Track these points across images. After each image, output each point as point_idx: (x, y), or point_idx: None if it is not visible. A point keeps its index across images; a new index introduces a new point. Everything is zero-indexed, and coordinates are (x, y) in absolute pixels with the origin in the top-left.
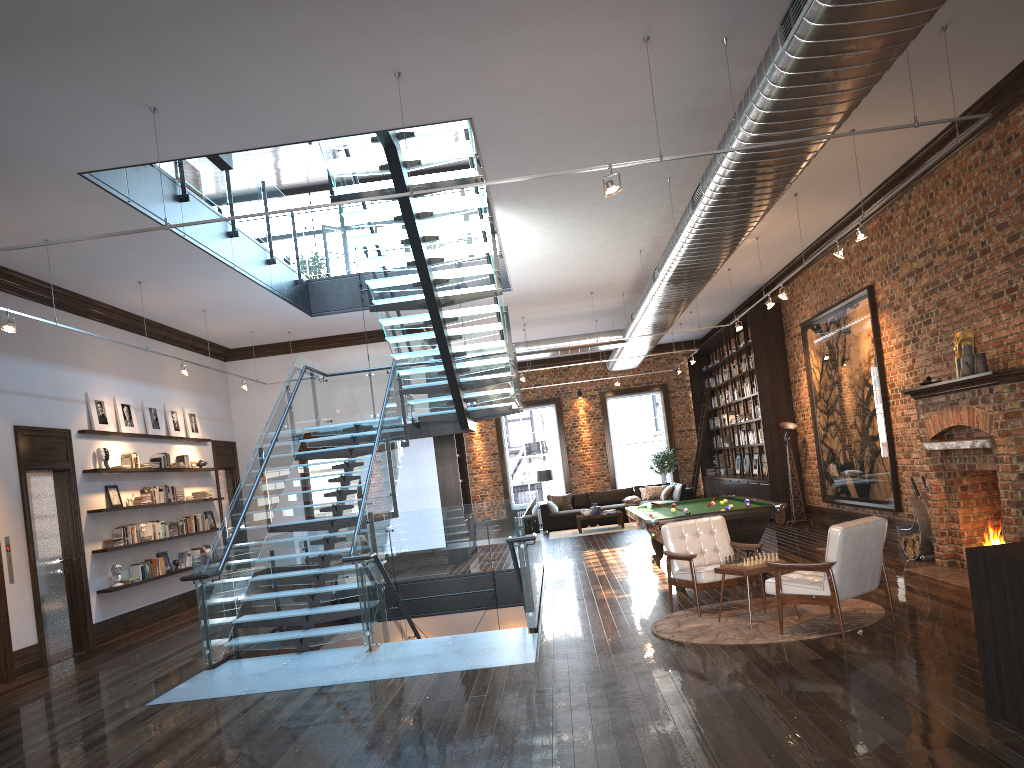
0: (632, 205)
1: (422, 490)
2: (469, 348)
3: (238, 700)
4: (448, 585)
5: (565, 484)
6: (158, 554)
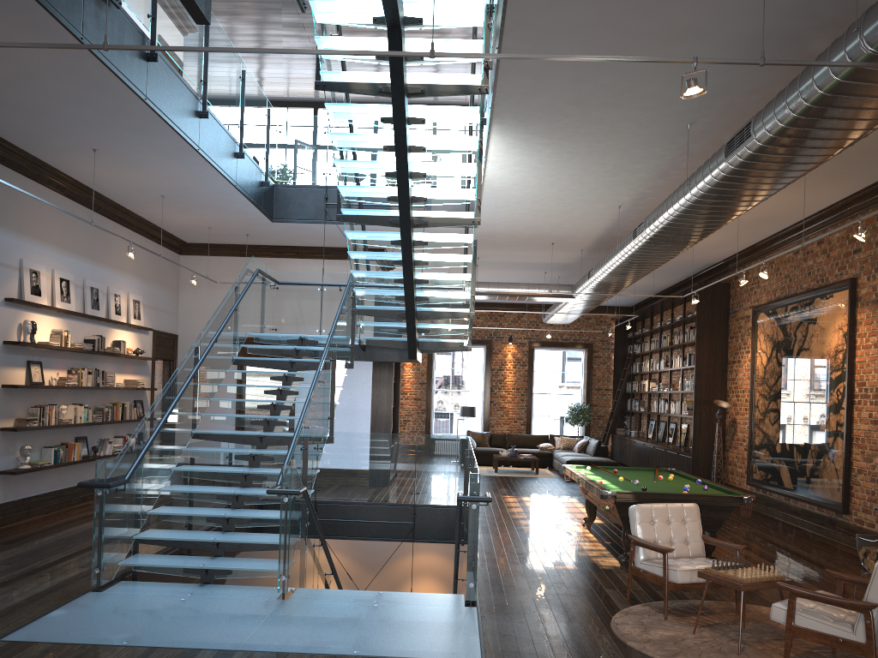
0: (636, 150)
1: (354, 411)
2: (432, 277)
3: (113, 655)
4: (368, 511)
5: (484, 422)
6: (77, 438)
